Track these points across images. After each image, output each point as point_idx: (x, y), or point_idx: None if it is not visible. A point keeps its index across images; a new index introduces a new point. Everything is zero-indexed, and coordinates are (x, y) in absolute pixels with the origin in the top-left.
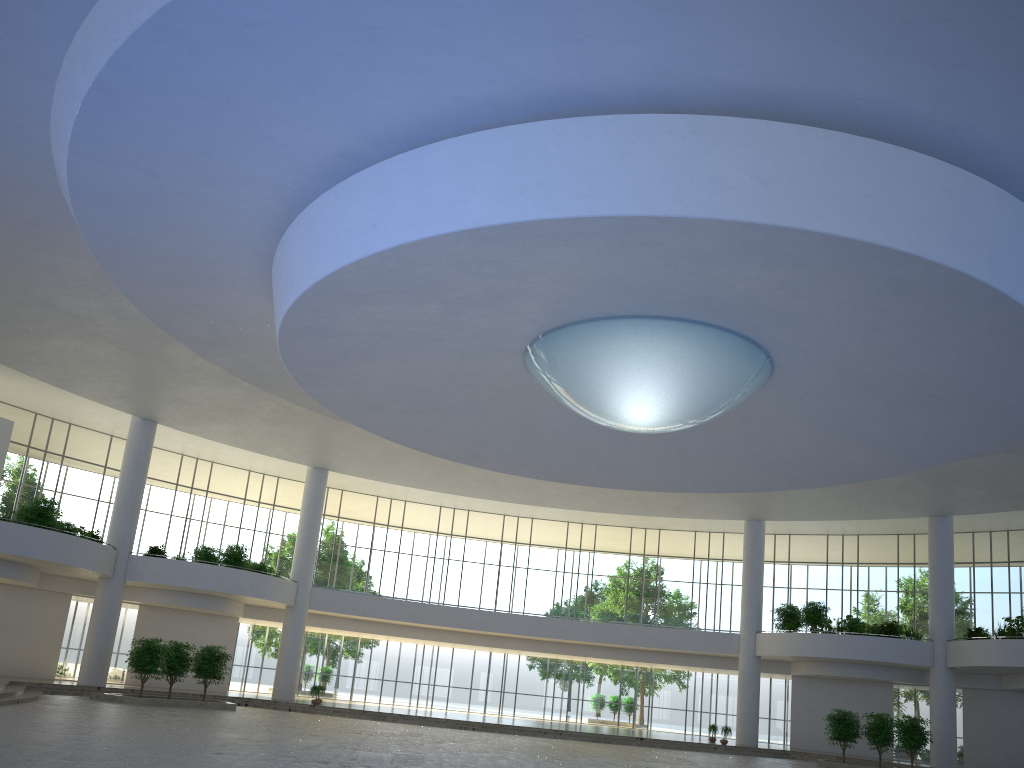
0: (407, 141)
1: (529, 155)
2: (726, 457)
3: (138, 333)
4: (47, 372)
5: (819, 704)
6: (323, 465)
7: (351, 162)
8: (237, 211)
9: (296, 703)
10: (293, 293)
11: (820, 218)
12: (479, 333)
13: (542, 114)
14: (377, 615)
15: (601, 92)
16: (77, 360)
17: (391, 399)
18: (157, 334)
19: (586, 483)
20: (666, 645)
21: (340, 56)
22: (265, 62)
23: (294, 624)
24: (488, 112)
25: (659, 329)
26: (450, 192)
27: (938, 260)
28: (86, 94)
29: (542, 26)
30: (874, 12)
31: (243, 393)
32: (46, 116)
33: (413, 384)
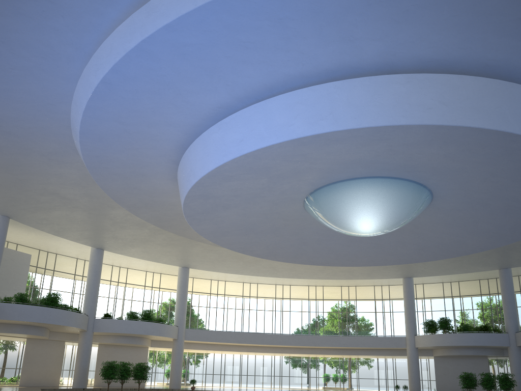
0: (256, 97)
1: (324, 100)
2: (403, 246)
3: (99, 205)
4: (50, 228)
5: (449, 370)
6: (187, 265)
7: (225, 110)
8: (163, 139)
9: (183, 389)
10: (195, 178)
11: (476, 120)
12: (283, 192)
13: (327, 79)
14: (219, 340)
15: (359, 66)
16: (66, 221)
17: (234, 228)
18: (108, 205)
19: (329, 264)
20: (368, 345)
21: (228, 57)
22: (190, 63)
23: (178, 348)
24: (299, 80)
25: (377, 183)
26: (283, 121)
27: None
28: (96, 86)
29: (334, 35)
30: (504, 16)
31: (149, 231)
32: (66, 99)
33: (246, 220)
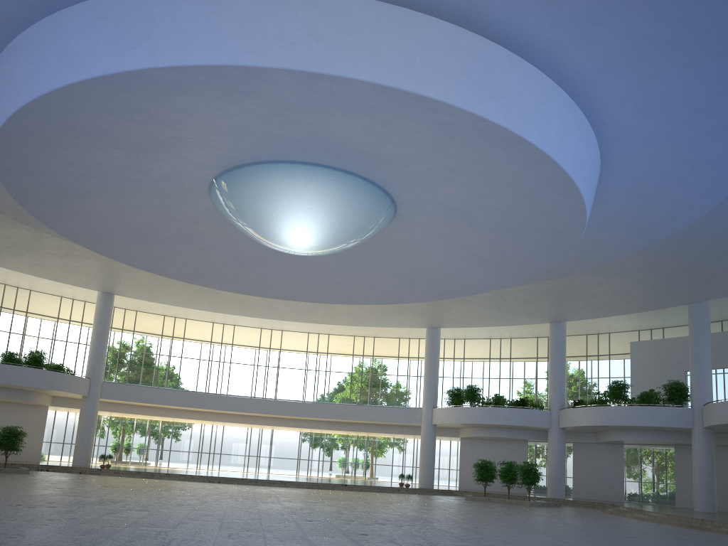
0: (55, 7)
1: (138, 15)
2: (384, 276)
3: None
4: None
5: (478, 457)
6: (109, 290)
7: (18, 26)
8: None
9: (87, 468)
10: None
11: (365, 70)
12: (166, 176)
13: None
14: (155, 402)
15: None
16: None
17: (118, 231)
18: None
19: (289, 298)
20: (371, 419)
21: None
22: None
23: (88, 410)
24: None
25: (298, 171)
26: (82, 47)
27: (462, 107)
28: None
29: None
30: None
31: (29, 233)
32: None
33: (131, 219)
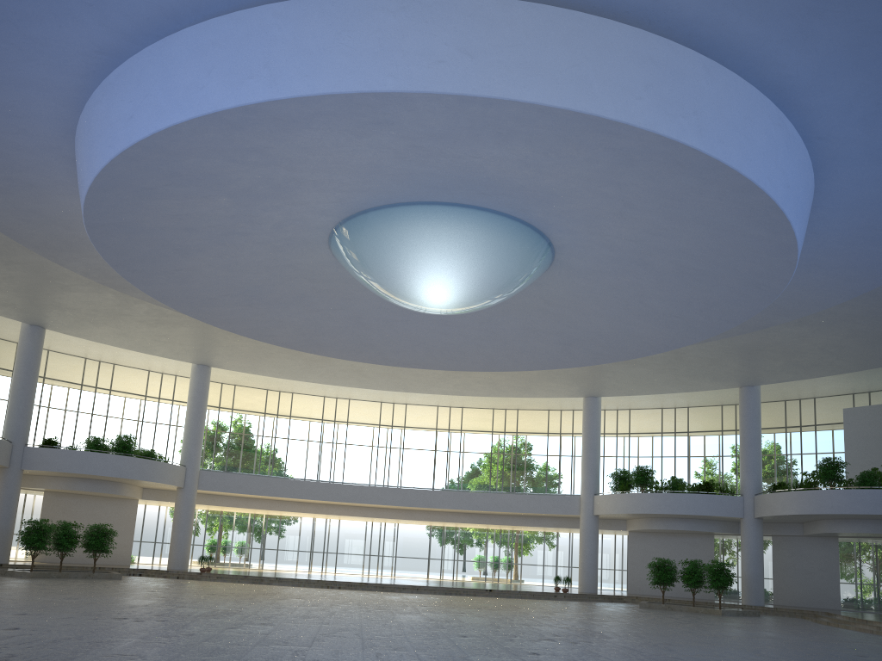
0: (157, 34)
1: (255, 39)
2: (536, 337)
3: (2, 244)
4: None
5: (652, 555)
6: (205, 362)
7: (114, 59)
8: (30, 115)
9: (185, 572)
10: (83, 190)
11: (528, 89)
12: (279, 226)
13: (271, 0)
14: (261, 493)
15: None
16: None
17: (222, 293)
18: (19, 244)
19: (420, 366)
20: (517, 509)
21: None
22: None
23: (184, 503)
24: (220, 0)
25: (436, 214)
26: (190, 79)
27: (647, 127)
28: None
29: None
30: None
31: (115, 297)
32: None
33: (237, 278)
